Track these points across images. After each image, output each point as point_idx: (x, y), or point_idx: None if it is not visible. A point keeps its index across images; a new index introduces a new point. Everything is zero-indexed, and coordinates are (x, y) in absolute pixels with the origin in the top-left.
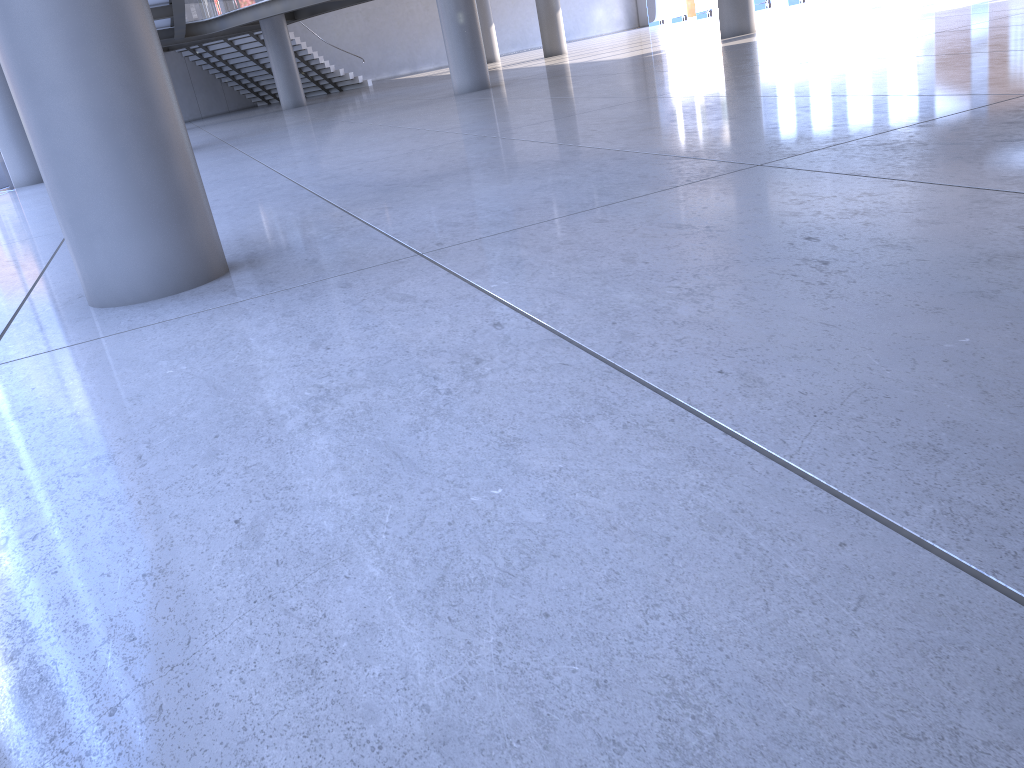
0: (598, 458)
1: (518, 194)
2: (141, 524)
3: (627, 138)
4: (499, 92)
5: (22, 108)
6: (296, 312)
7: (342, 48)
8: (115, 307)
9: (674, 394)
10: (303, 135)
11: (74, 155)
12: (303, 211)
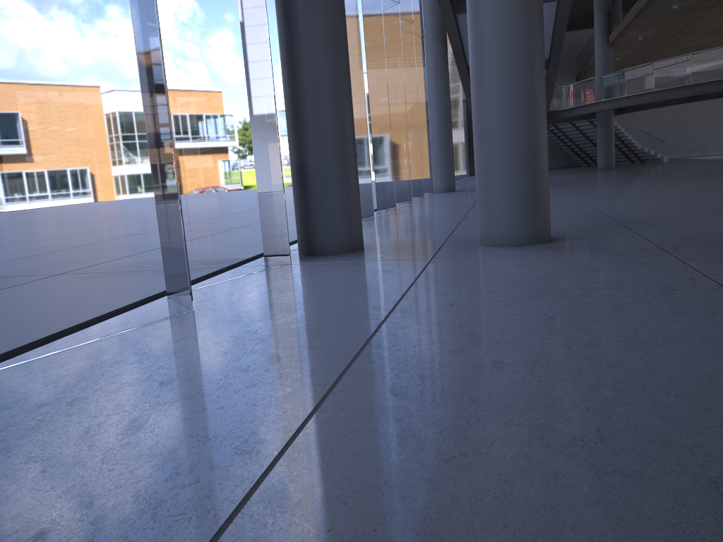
0: (717, 324)
1: None
2: (506, 308)
3: None
4: None
5: (477, 147)
6: (584, 260)
7: (650, 134)
8: (492, 246)
9: None
10: (608, 185)
11: (494, 171)
12: (598, 222)
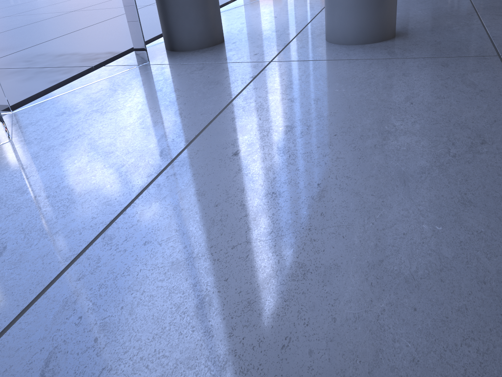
0: None
1: None
2: (284, 167)
3: None
4: None
5: None
6: (410, 74)
7: None
8: (335, 44)
9: None
10: None
11: None
12: (453, 6)
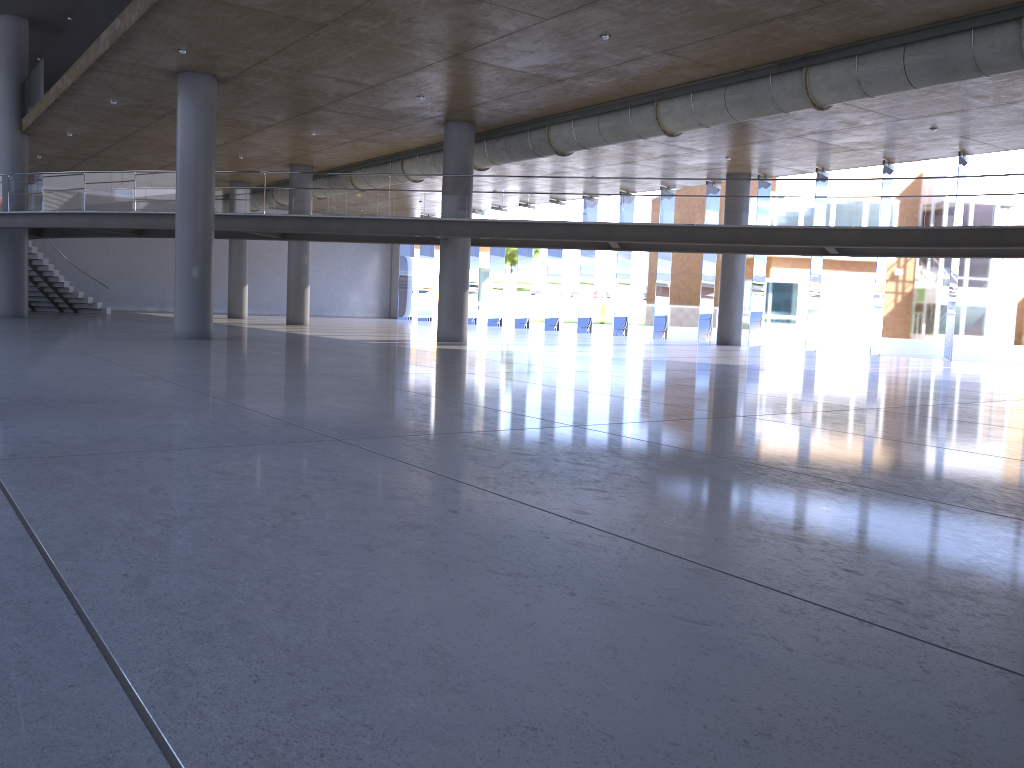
0: None
1: (128, 428)
2: None
3: (269, 401)
4: (214, 344)
5: None
6: None
7: (91, 273)
8: None
9: (71, 585)
10: None
11: None
12: None
